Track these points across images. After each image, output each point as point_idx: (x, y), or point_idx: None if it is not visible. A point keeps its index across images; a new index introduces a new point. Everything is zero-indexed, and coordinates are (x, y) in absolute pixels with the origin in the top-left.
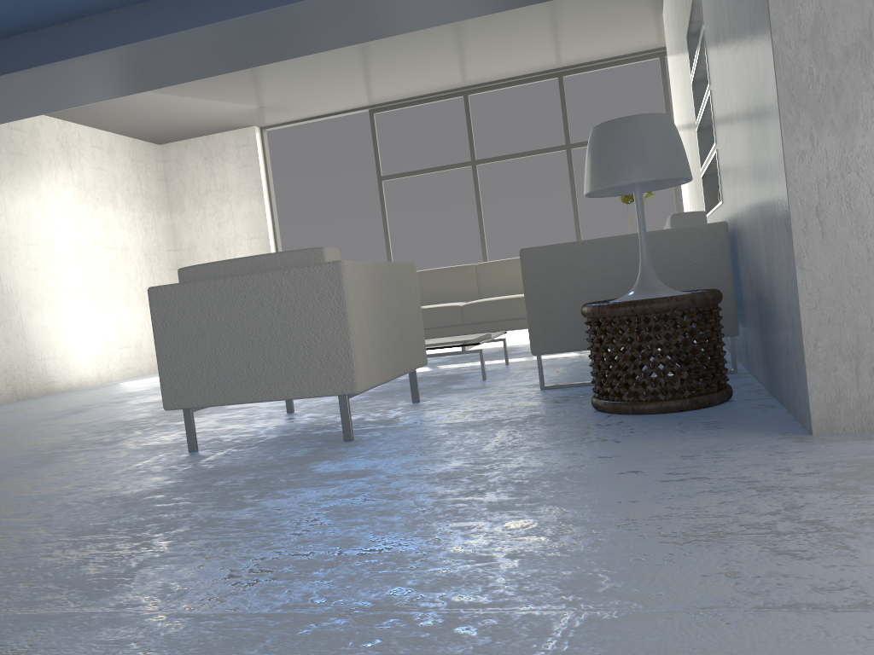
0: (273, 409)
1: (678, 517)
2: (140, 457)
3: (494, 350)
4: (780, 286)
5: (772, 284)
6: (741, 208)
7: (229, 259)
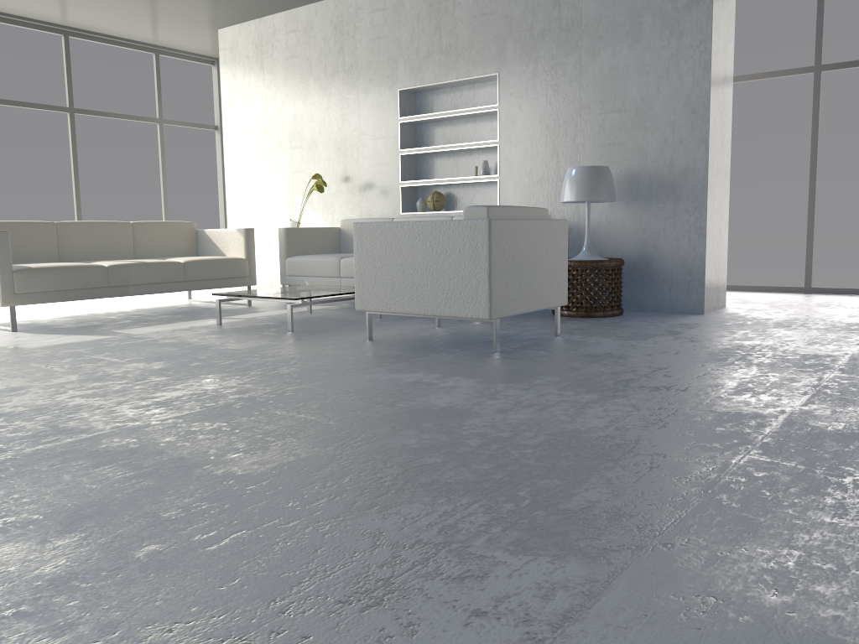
0: (325, 341)
1: (795, 325)
2: (481, 359)
3: (182, 309)
4: (668, 257)
5: (646, 256)
6: (574, 218)
7: (511, 206)
